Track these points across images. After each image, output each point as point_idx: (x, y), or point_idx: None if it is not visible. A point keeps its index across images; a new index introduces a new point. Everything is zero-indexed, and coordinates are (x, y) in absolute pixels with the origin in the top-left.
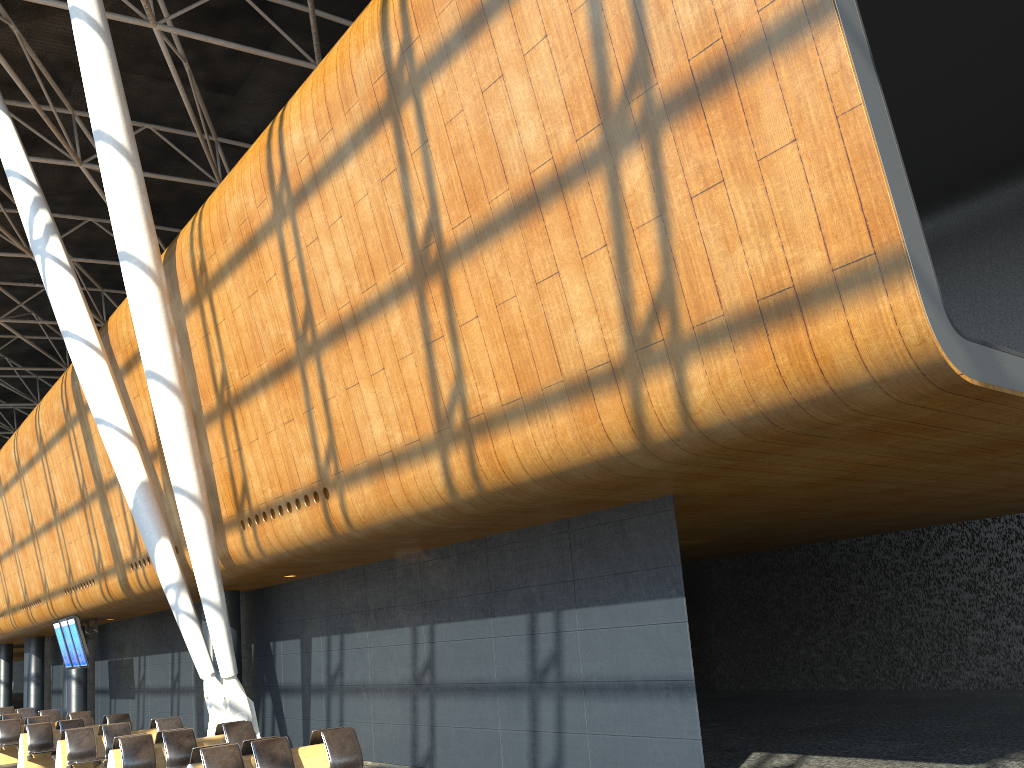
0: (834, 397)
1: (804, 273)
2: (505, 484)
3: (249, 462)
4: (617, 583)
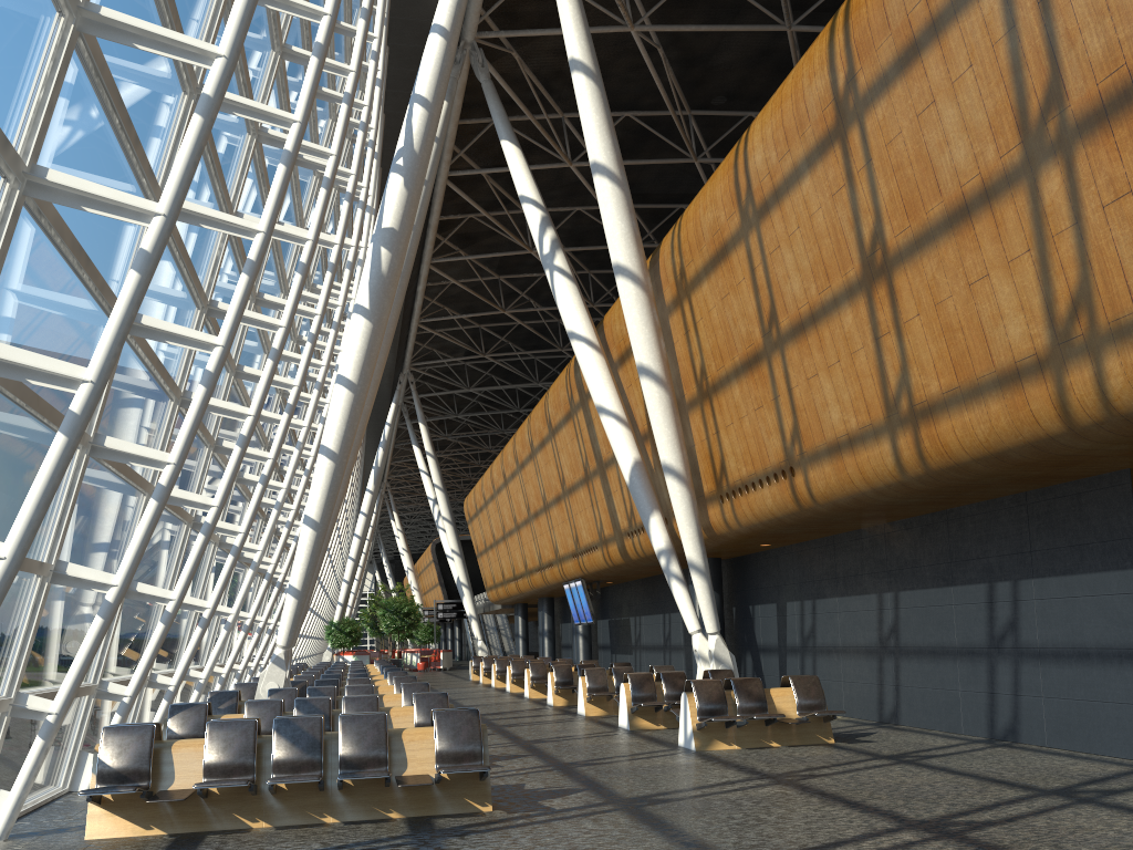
0: None
1: None
2: (948, 463)
3: (725, 444)
4: (1073, 555)
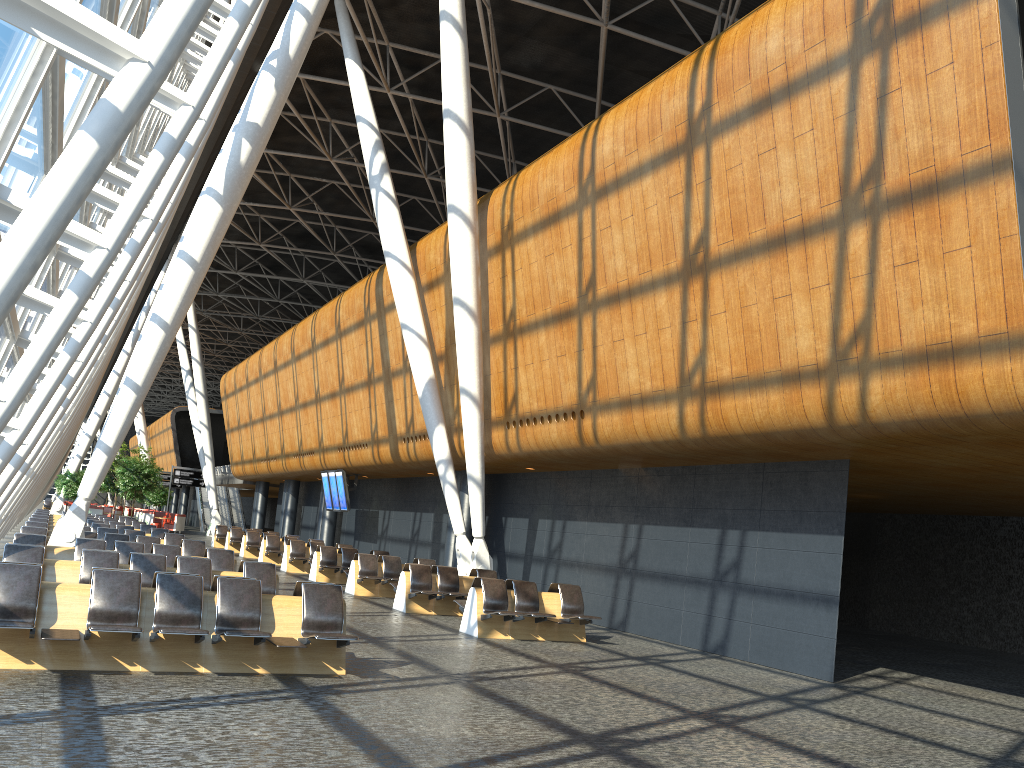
0: (966, 419)
1: (960, 334)
2: (723, 433)
3: (522, 379)
4: (794, 517)
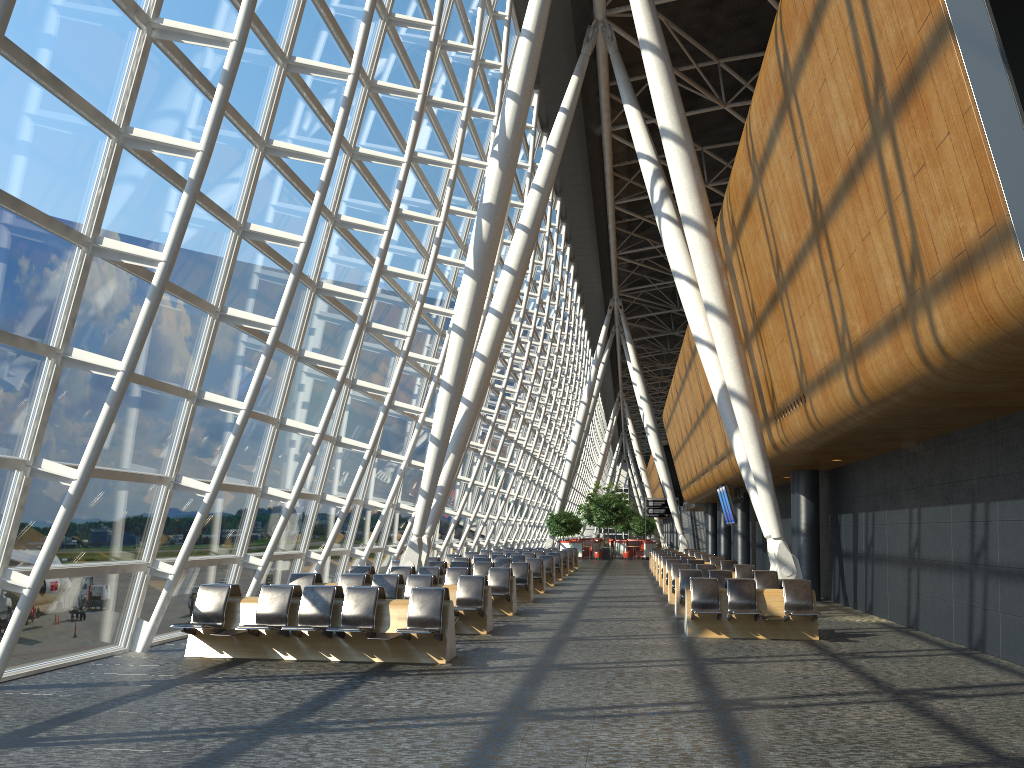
0: (1011, 337)
1: (968, 239)
2: (878, 397)
3: (771, 371)
4: (1020, 480)
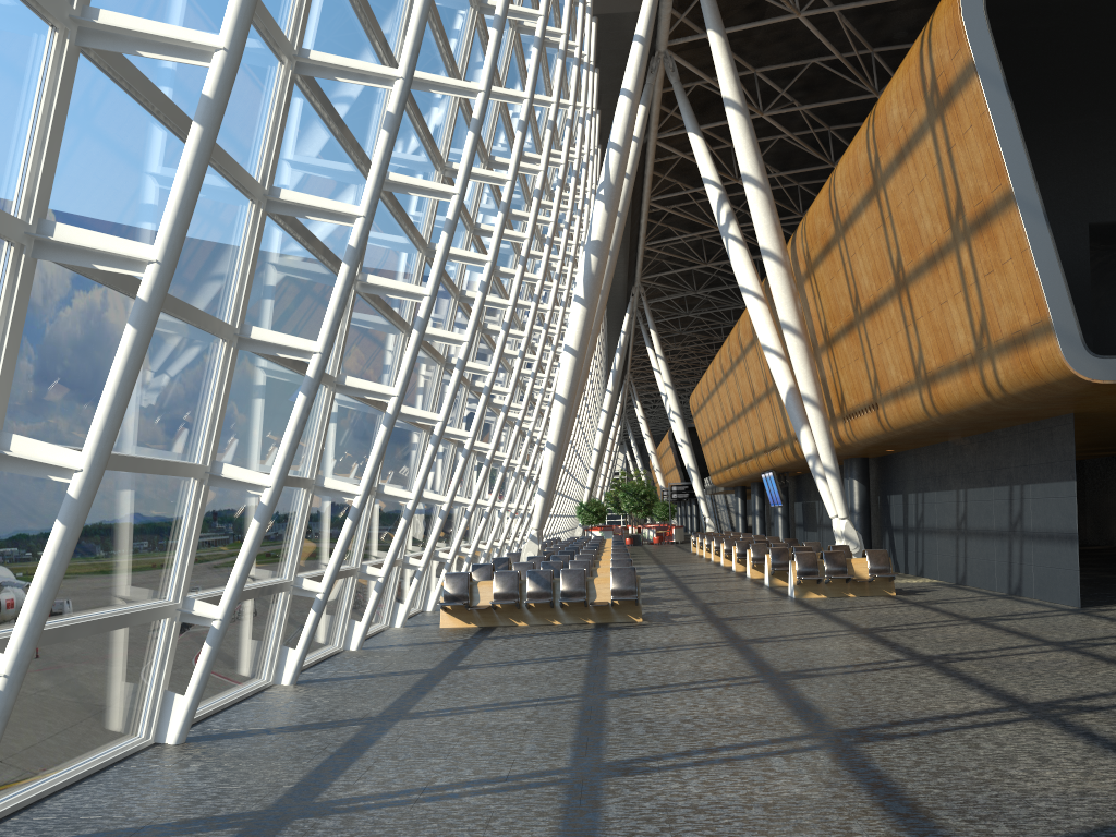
0: (1049, 385)
1: (1023, 324)
2: (947, 412)
3: (842, 381)
4: (1047, 469)
